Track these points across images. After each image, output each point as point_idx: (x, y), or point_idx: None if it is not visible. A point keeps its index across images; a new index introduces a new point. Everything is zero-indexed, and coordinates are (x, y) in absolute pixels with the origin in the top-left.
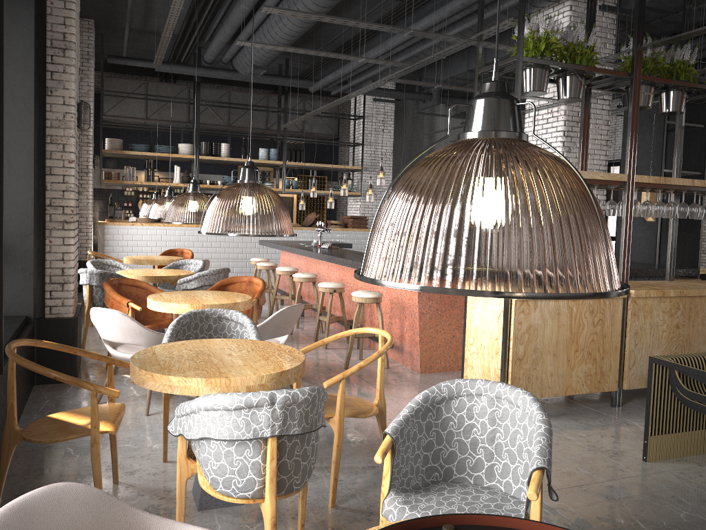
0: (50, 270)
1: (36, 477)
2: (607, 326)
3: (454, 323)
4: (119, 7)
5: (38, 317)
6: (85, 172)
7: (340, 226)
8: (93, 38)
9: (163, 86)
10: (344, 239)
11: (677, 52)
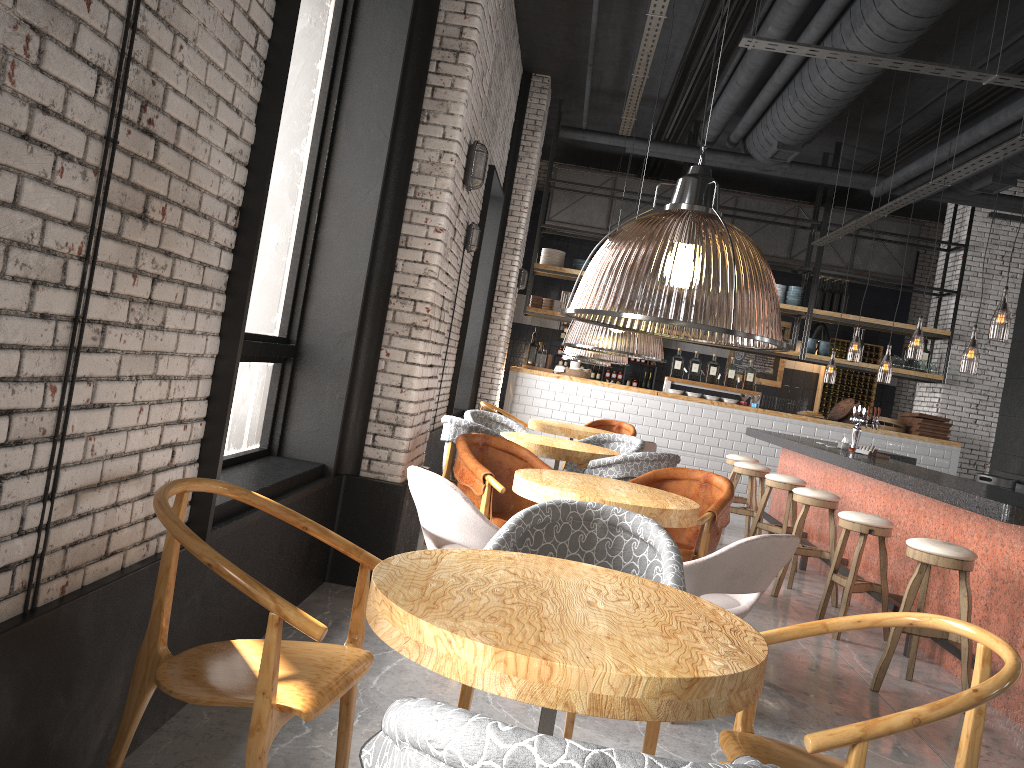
0: (379, 401)
1: (216, 753)
2: None
3: None
4: (585, 53)
5: (349, 472)
6: (503, 290)
7: (896, 428)
8: (545, 101)
9: (638, 184)
10: (900, 452)
11: None
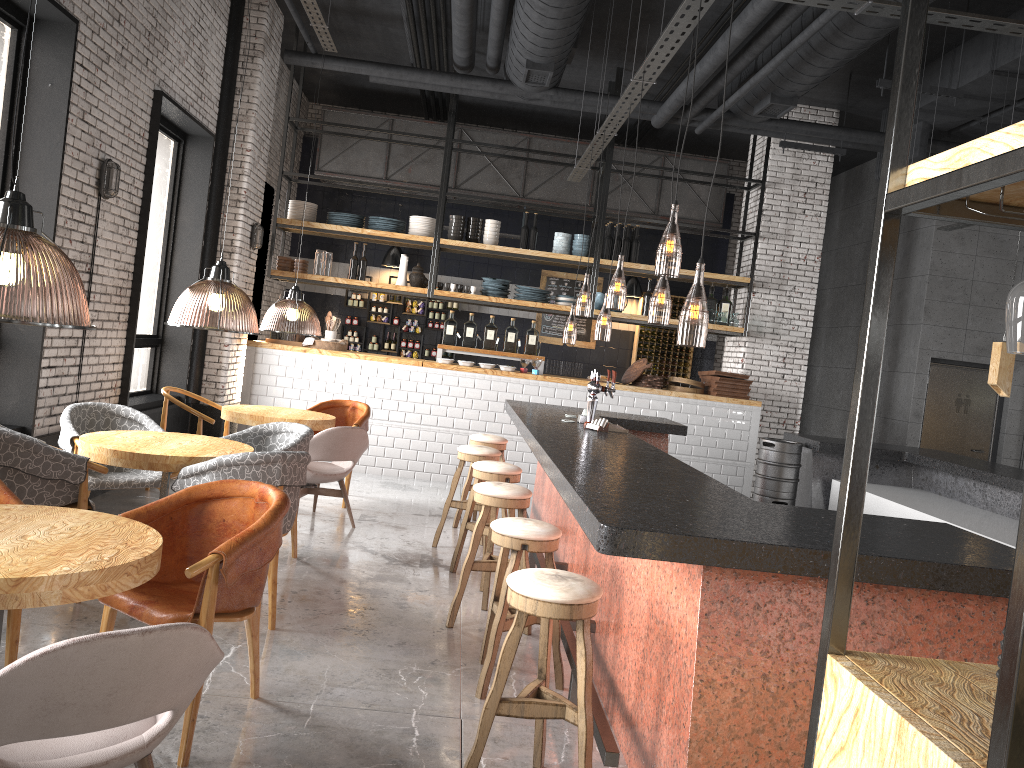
0: None
1: None
2: None
3: None
4: None
5: None
6: (227, 251)
7: (693, 388)
8: (265, 21)
9: (419, 126)
10: (697, 416)
11: None
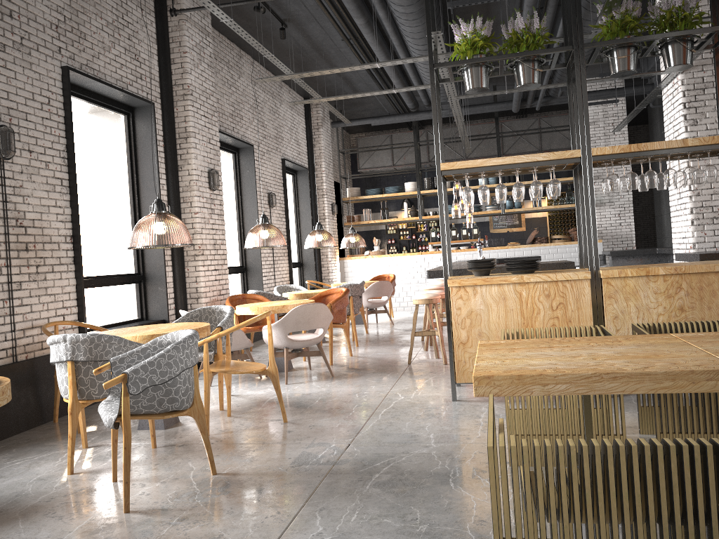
0: (189, 289)
1: None
2: (571, 310)
3: None
4: (326, 83)
5: None
6: (322, 218)
7: (563, 240)
8: (320, 111)
9: (405, 135)
10: (567, 253)
11: (662, 2)
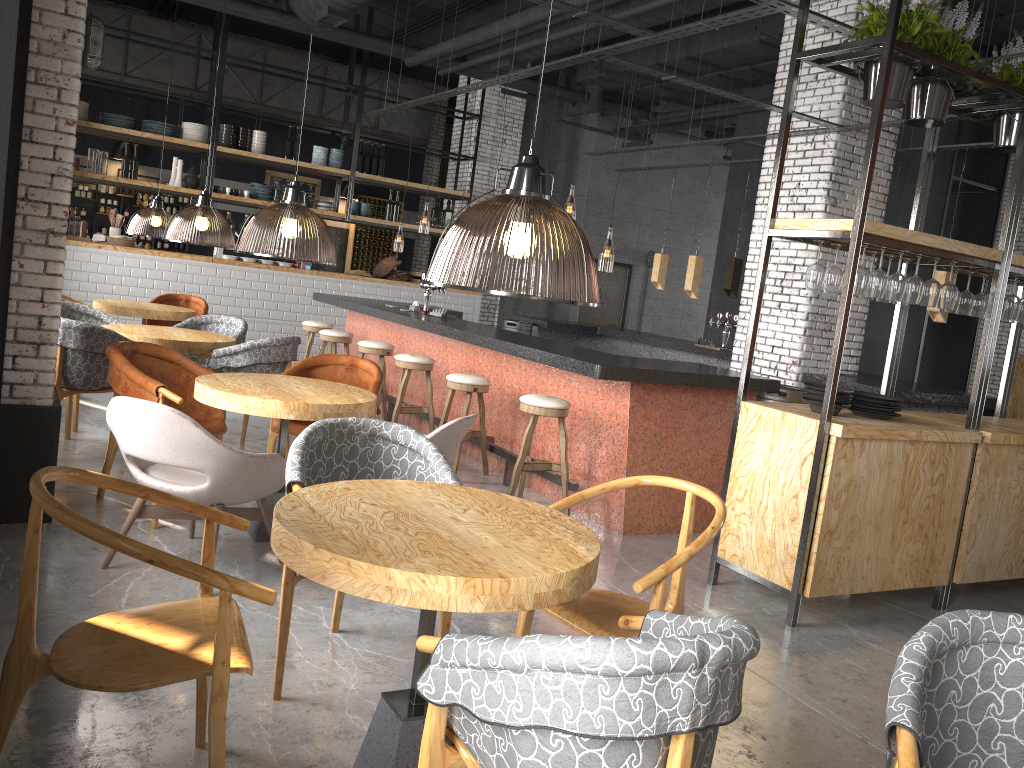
0: (17, 319)
1: (37, 732)
2: (948, 485)
3: (677, 458)
4: None
5: None
6: None
7: None
8: None
9: (157, 25)
10: (436, 303)
11: None
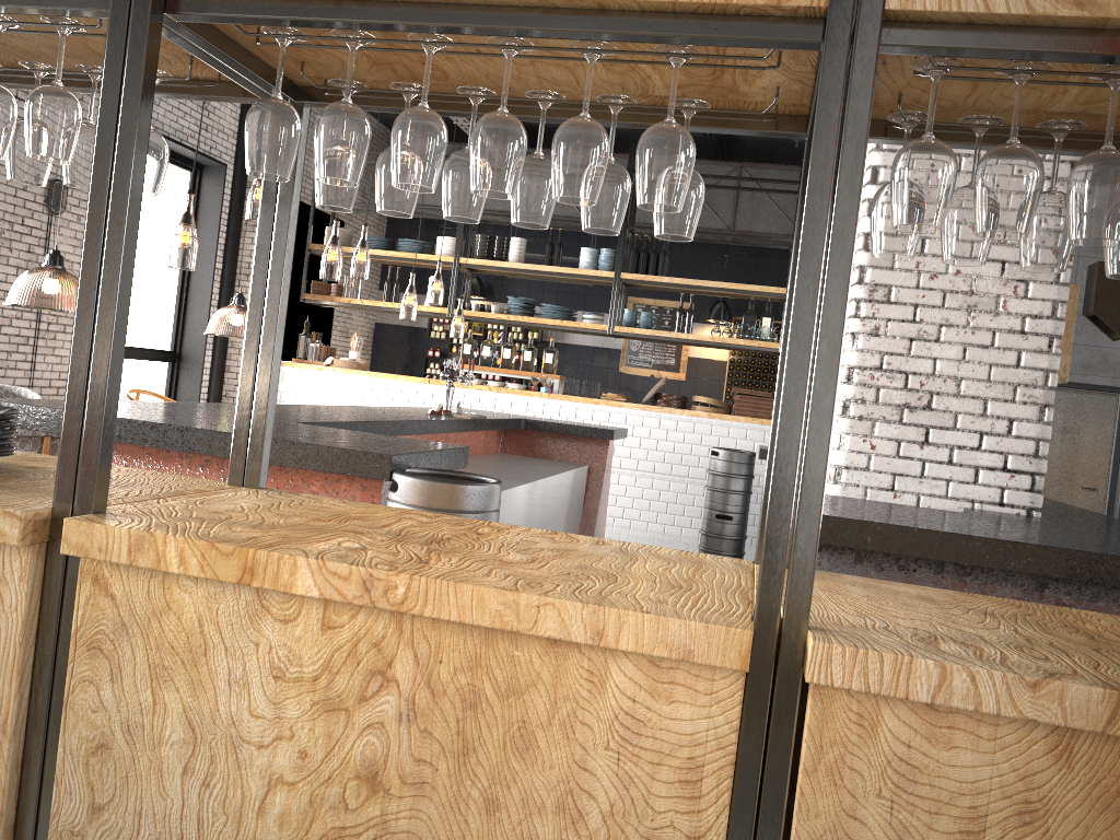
0: None
1: None
2: None
3: None
4: None
5: None
6: (245, 273)
7: (713, 408)
8: None
9: None
10: (712, 437)
11: None
